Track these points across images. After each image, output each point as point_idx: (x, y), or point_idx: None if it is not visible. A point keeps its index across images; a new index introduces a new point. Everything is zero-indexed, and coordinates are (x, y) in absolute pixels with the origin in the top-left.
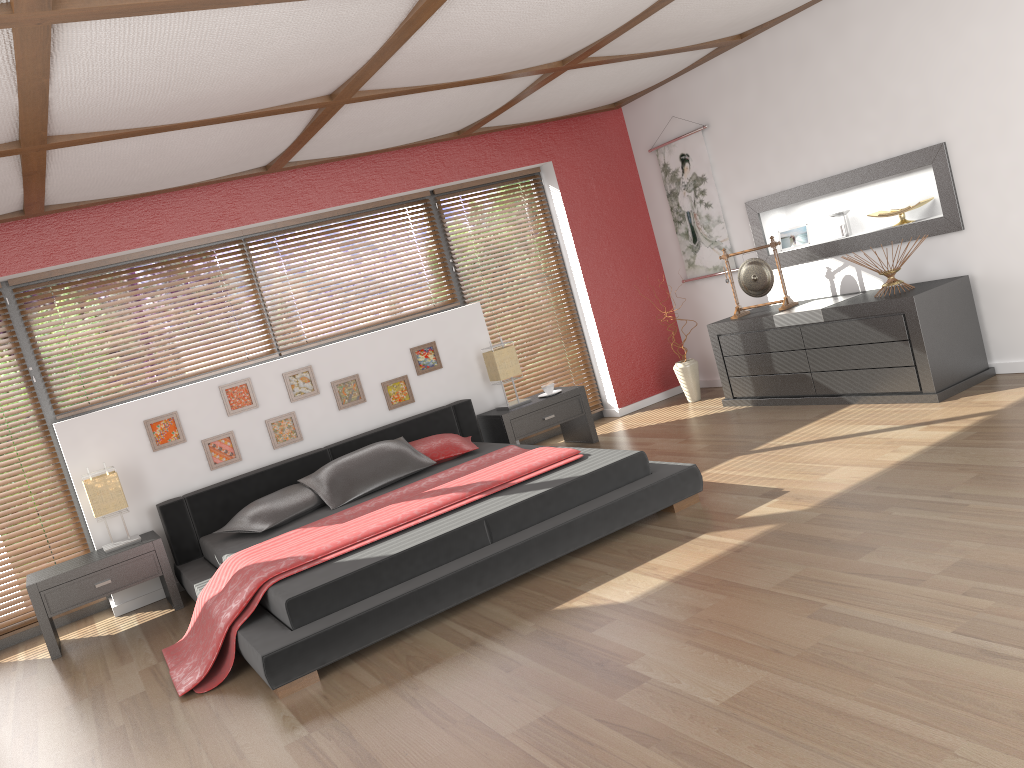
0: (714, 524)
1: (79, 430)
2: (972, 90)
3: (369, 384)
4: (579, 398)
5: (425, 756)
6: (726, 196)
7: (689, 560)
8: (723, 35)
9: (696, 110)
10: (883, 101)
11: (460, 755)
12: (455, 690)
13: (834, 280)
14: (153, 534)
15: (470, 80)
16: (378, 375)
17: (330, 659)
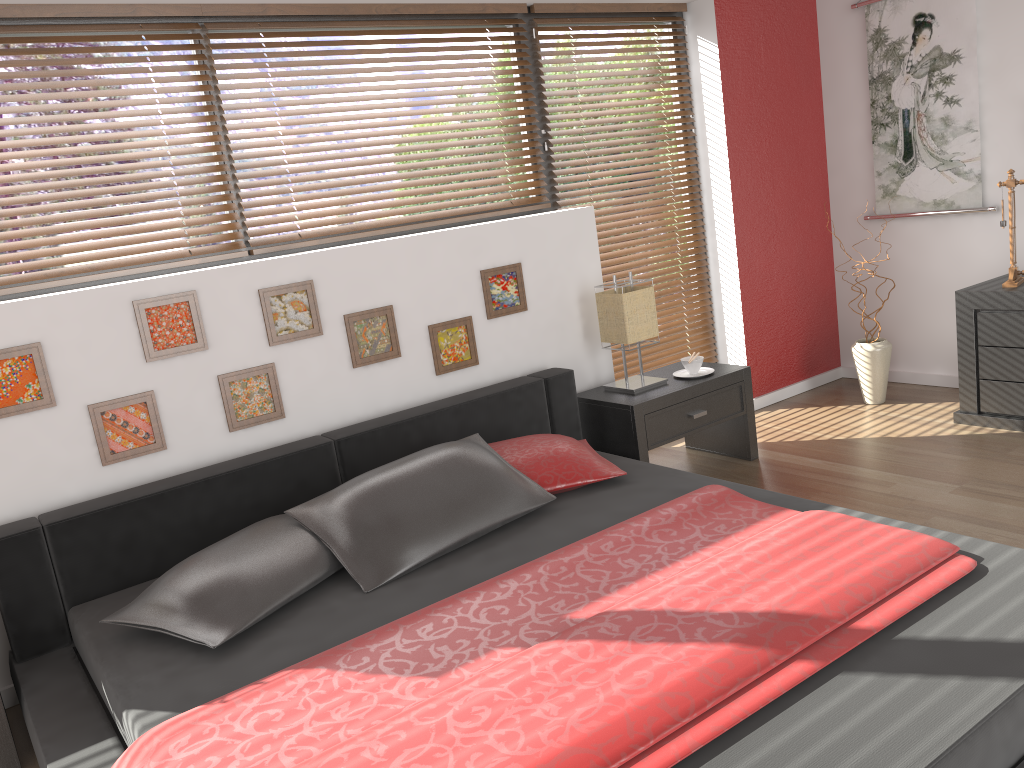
0: None
1: None
2: None
3: (408, 326)
4: (742, 386)
5: None
6: (994, 89)
7: None
8: None
9: None
10: None
11: None
12: None
13: None
14: None
15: None
16: (425, 312)
17: None
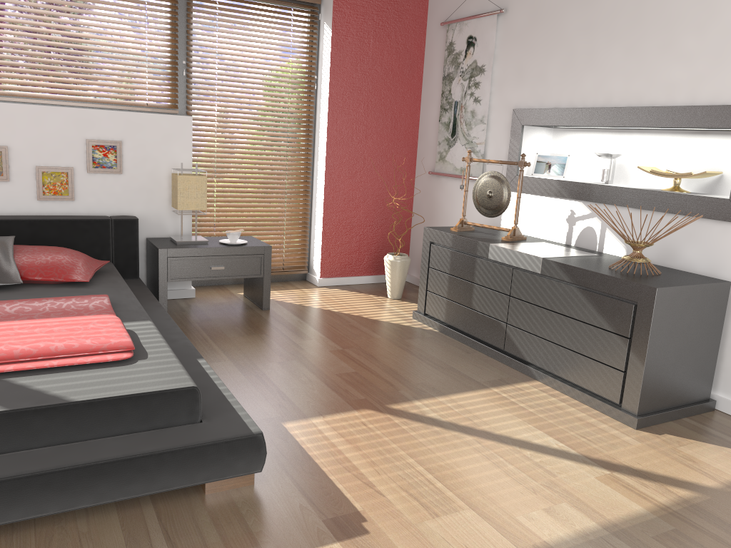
0: None
1: None
2: None
3: (20, 163)
4: (261, 258)
5: None
6: (498, 96)
7: None
8: None
9: None
10: (712, 30)
11: None
12: None
13: (574, 227)
14: None
15: None
16: (35, 156)
17: None
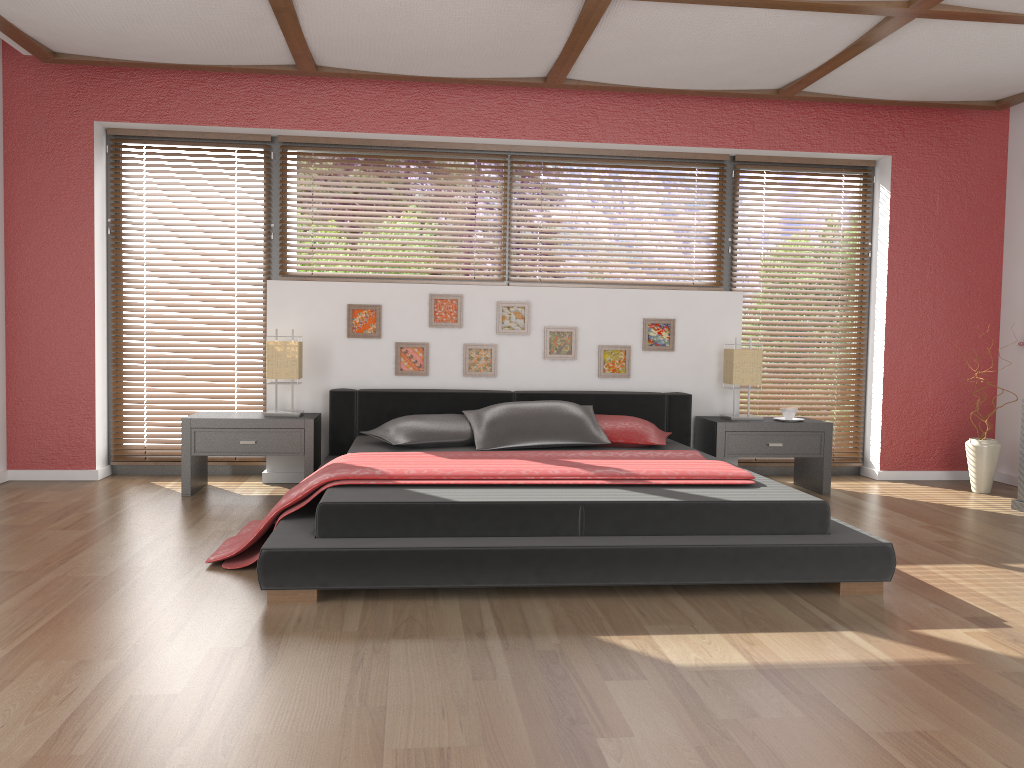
0: (874, 625)
1: (287, 293)
2: None
3: (585, 342)
4: (821, 436)
5: (293, 726)
6: None
7: (802, 652)
8: None
9: None
10: None
11: (321, 744)
12: (405, 672)
13: None
14: (314, 415)
15: (774, 0)
16: (598, 336)
17: (333, 584)
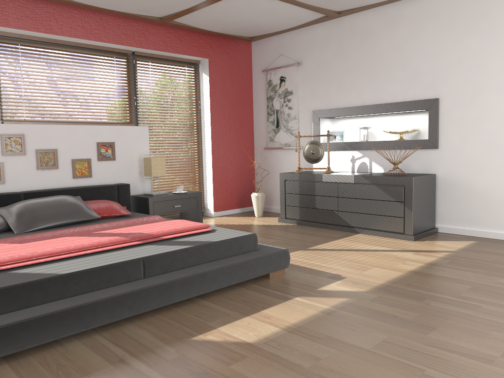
0: (302, 291)
1: None
2: (461, 72)
3: (63, 158)
4: (197, 199)
5: None
6: (302, 105)
7: (293, 315)
8: (333, 6)
9: (296, 53)
10: (408, 69)
11: None
12: None
13: (355, 163)
14: None
15: None
16: (71, 153)
17: None
